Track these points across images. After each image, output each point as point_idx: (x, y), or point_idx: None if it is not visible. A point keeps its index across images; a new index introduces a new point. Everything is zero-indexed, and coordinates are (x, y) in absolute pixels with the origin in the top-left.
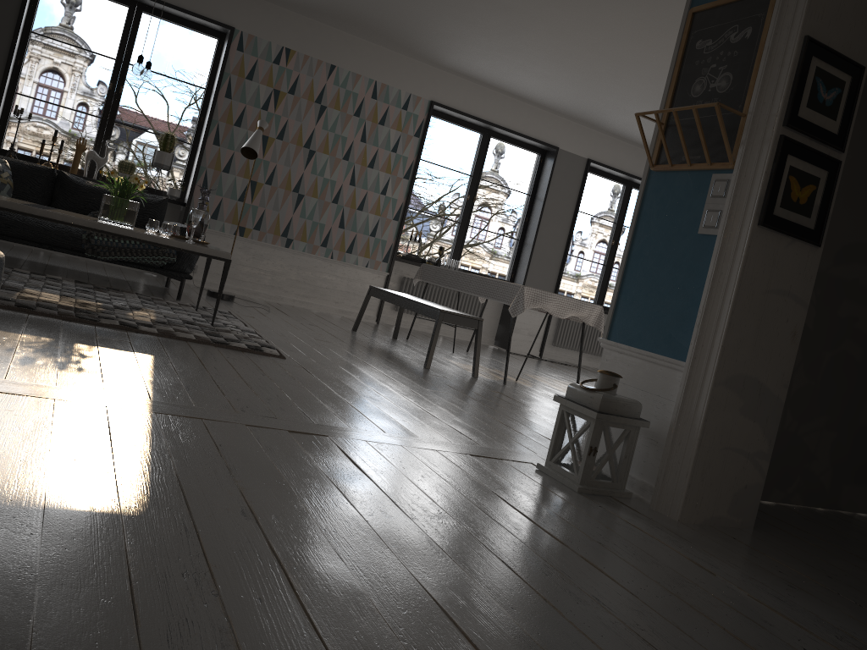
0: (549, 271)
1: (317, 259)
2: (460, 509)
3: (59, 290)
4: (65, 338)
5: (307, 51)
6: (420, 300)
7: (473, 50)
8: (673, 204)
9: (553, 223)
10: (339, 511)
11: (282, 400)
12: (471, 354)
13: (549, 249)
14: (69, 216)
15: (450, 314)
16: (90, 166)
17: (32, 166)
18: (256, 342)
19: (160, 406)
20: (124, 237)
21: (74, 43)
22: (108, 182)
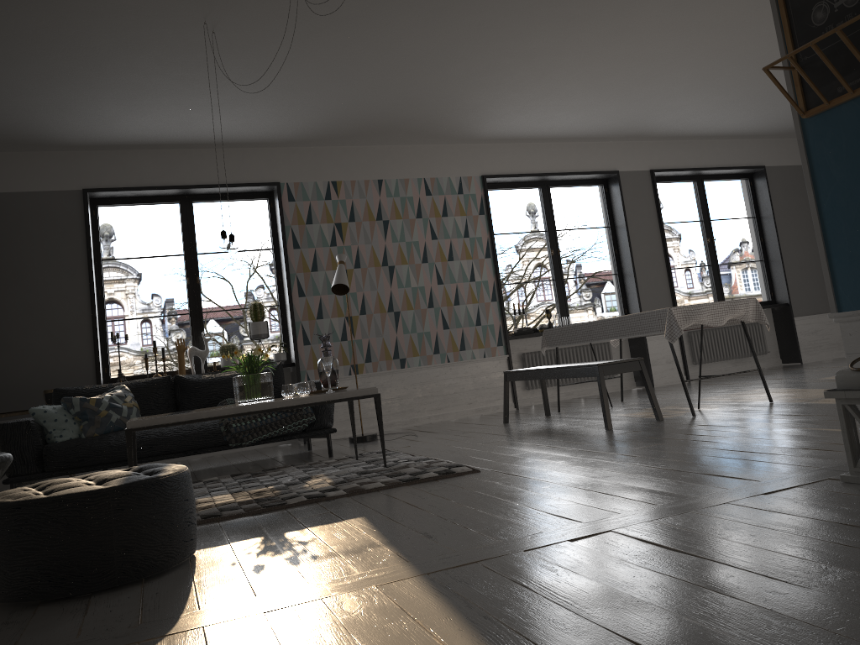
0: (660, 291)
1: (436, 368)
2: (839, 557)
3: (226, 489)
4: (272, 532)
5: (352, 176)
6: (566, 365)
7: (507, 110)
8: (851, 140)
9: (644, 244)
10: (730, 610)
11: (525, 512)
12: (627, 402)
13: (651, 270)
14: (213, 409)
15: (608, 365)
16: (194, 362)
17: (149, 381)
18: (441, 466)
19: (425, 565)
20: (271, 410)
21: (119, 270)
22: (217, 371)
